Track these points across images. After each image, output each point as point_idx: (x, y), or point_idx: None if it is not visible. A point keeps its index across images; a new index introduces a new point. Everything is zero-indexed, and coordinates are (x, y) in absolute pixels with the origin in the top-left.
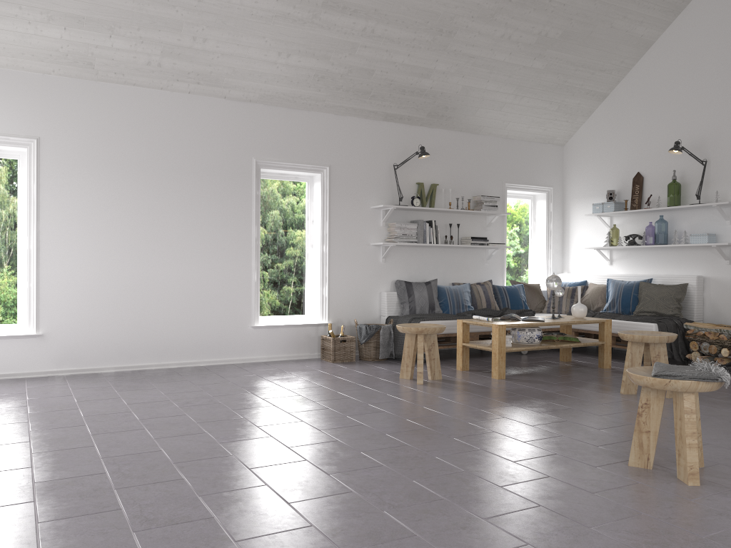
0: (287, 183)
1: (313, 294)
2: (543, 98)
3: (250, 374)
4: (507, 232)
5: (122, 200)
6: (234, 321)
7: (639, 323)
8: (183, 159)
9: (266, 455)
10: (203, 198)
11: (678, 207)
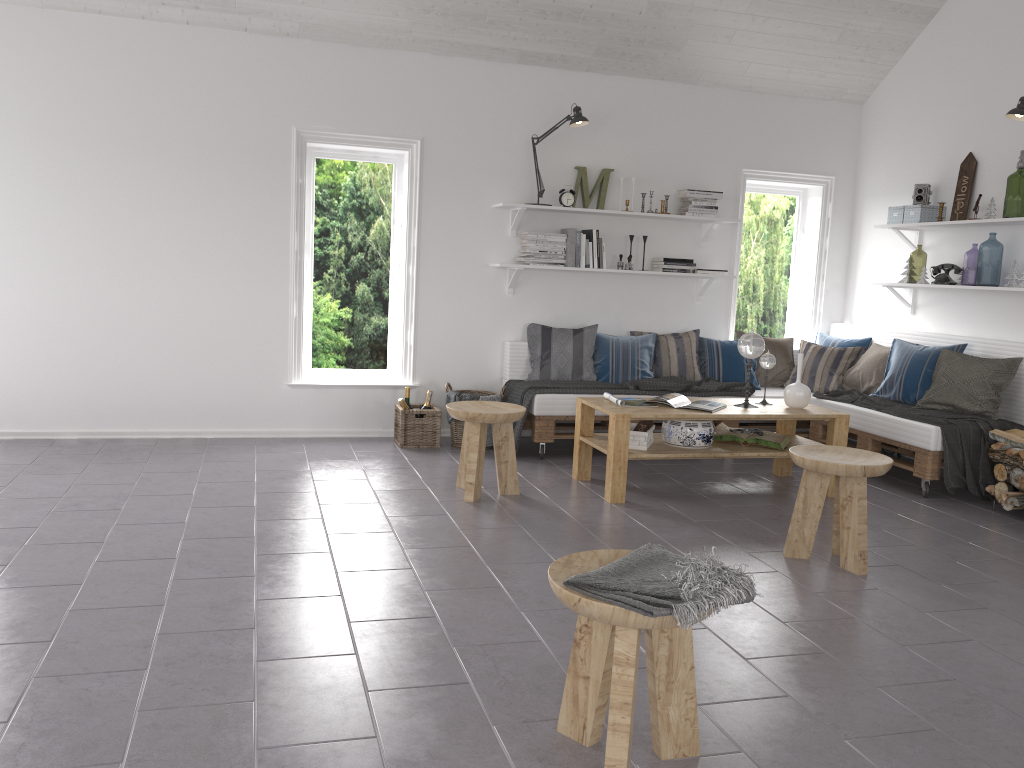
0: (361, 165)
1: (398, 339)
2: (808, 20)
3: (248, 460)
4: (751, 250)
5: (85, 190)
6: (260, 375)
7: (913, 423)
8: (179, 128)
9: (10, 623)
10: (212, 188)
11: (1017, 219)
